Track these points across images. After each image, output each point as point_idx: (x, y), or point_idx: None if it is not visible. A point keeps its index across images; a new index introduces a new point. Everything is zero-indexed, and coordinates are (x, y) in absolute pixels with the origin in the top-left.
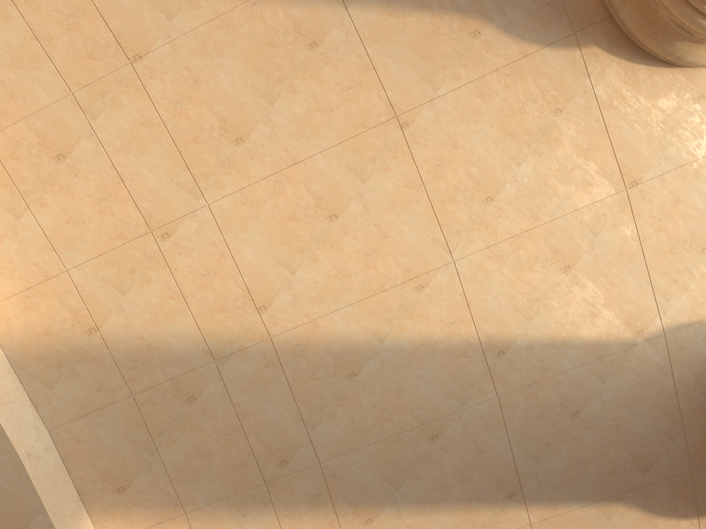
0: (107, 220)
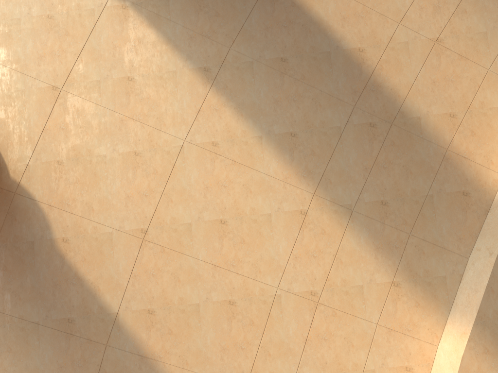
0: (333, 327)
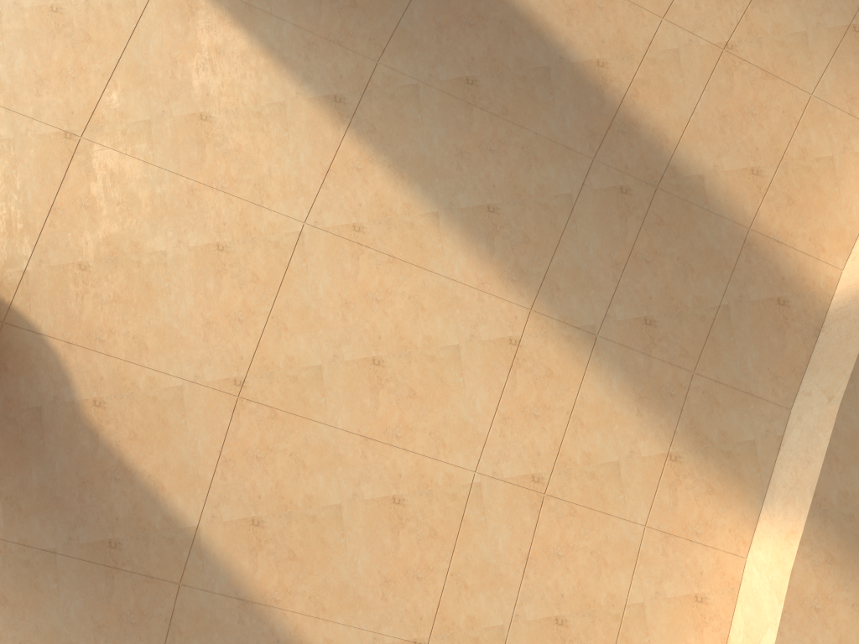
0: (571, 535)
